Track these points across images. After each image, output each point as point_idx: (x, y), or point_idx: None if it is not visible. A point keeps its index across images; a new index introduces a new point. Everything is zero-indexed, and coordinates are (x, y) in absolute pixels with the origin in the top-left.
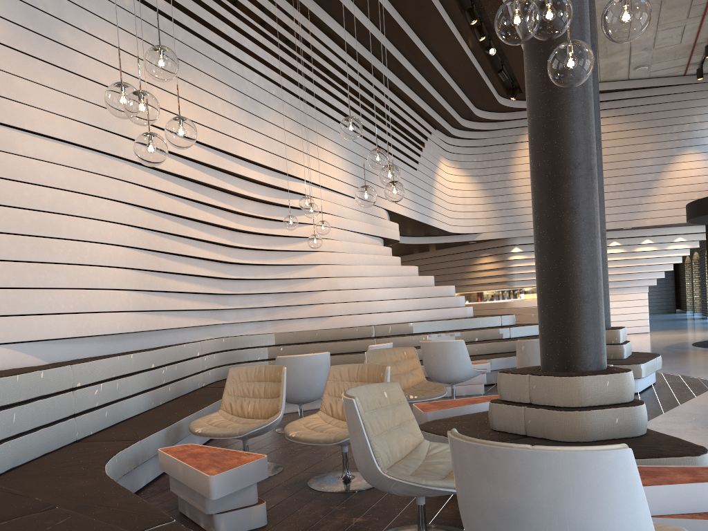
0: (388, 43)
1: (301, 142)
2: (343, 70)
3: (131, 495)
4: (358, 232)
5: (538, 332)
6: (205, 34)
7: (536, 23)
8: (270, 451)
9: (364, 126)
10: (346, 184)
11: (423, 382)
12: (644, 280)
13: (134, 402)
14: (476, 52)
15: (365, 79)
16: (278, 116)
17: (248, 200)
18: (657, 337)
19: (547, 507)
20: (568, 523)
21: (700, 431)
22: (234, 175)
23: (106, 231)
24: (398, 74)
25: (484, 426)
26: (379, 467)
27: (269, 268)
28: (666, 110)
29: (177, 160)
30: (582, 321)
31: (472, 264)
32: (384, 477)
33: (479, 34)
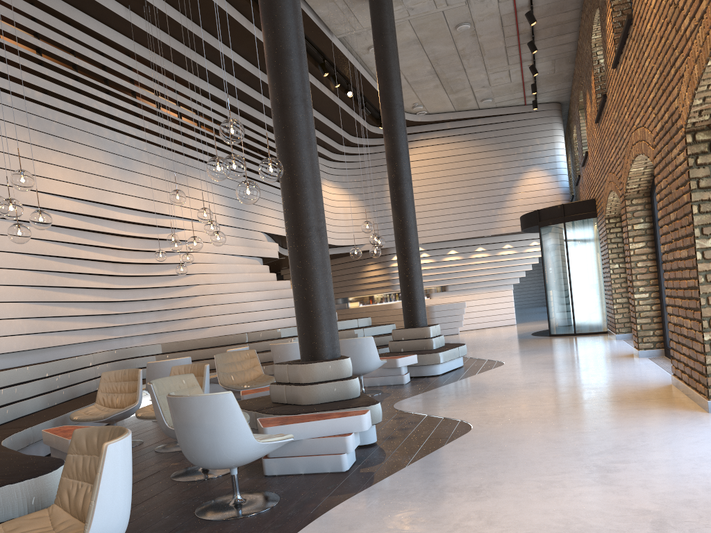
0: (254, 93)
1: (173, 185)
2: (215, 118)
3: (15, 451)
4: (235, 254)
5: (388, 330)
6: (79, 113)
7: (225, 172)
8: (140, 433)
9: None
10: (221, 215)
11: (261, 375)
12: (508, 279)
13: (31, 403)
14: (338, 94)
15: None
16: (150, 168)
17: (127, 238)
18: (516, 328)
19: (197, 422)
20: (206, 428)
21: (445, 397)
22: (112, 220)
23: (1, 276)
24: (270, 115)
25: (270, 400)
26: (167, 423)
27: (152, 290)
28: (512, 135)
29: (59, 215)
30: (318, 328)
31: (361, 271)
32: (169, 429)
33: (334, 82)
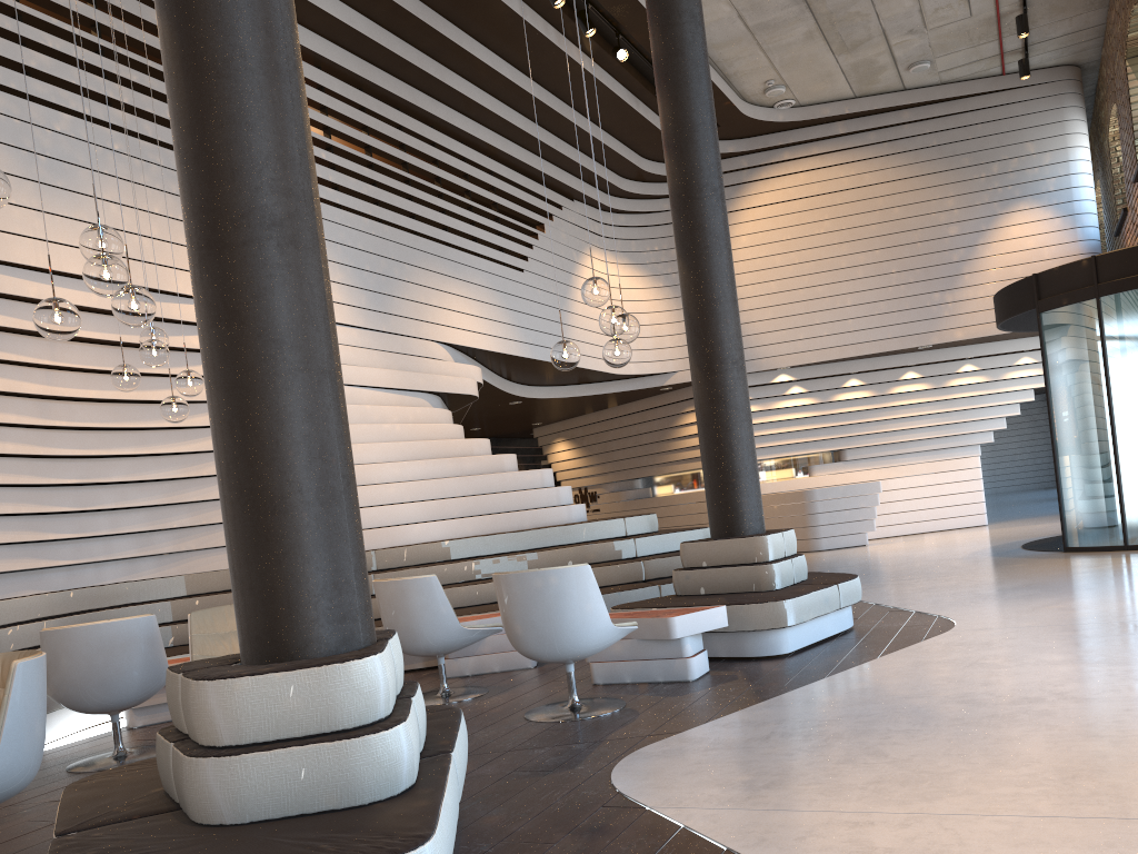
0: (413, 53)
1: None
2: (322, 103)
3: None
4: (365, 386)
5: None
6: None
7: None
8: None
9: (377, 199)
10: None
11: None
12: (970, 435)
13: None
14: (602, 60)
15: (384, 119)
16: (130, 189)
17: (72, 343)
18: (987, 534)
19: None
20: None
21: (768, 743)
22: (19, 300)
23: None
24: (458, 107)
25: None
26: None
27: (156, 461)
28: (976, 138)
29: None
30: (274, 555)
31: (674, 426)
32: None
33: (584, 26)
